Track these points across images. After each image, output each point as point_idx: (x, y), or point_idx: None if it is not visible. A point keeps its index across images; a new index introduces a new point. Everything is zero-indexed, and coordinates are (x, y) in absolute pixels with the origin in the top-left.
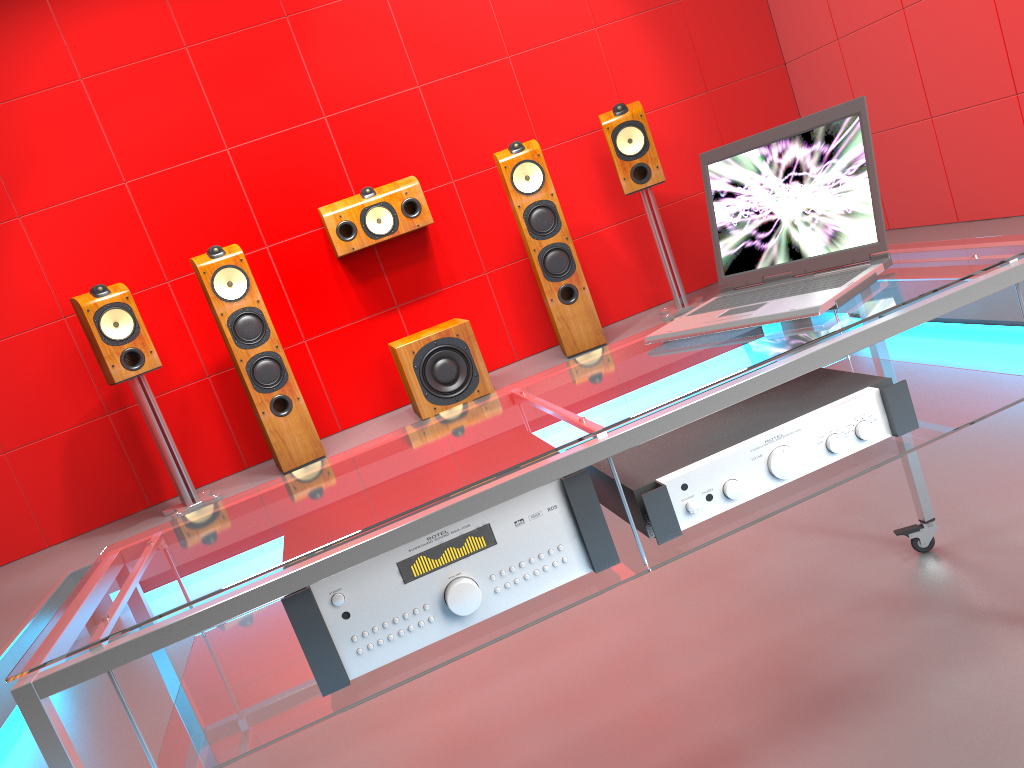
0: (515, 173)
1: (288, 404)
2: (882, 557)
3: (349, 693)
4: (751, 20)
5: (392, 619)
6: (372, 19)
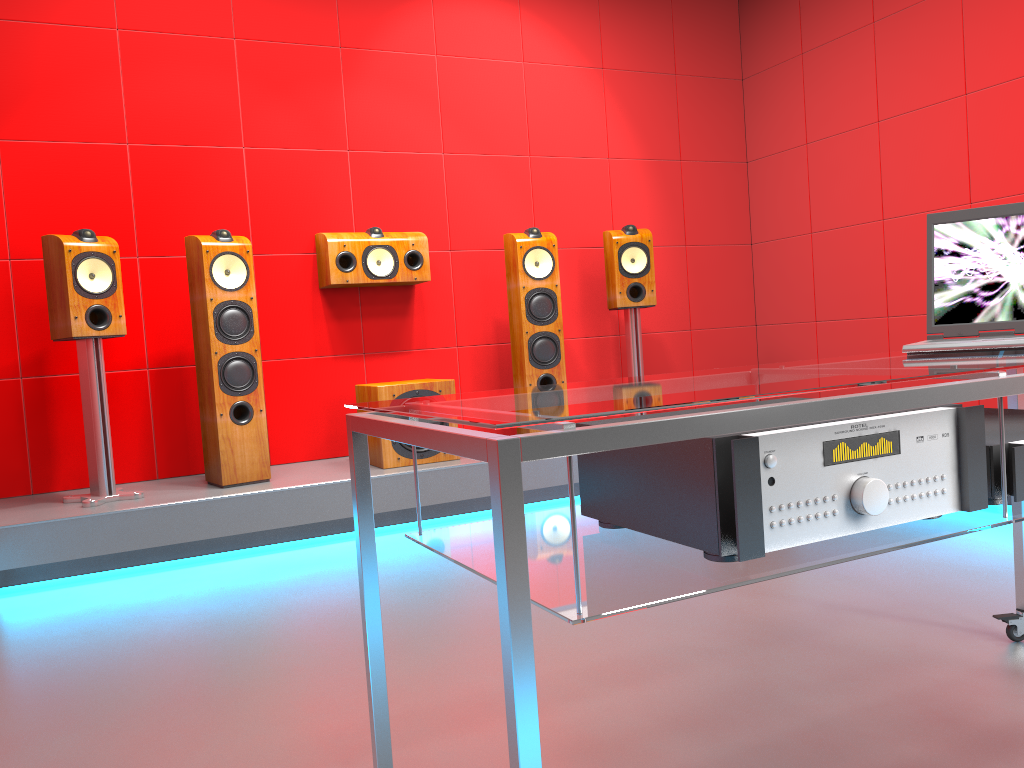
0: (528, 255)
1: (249, 414)
2: (974, 641)
3: (753, 568)
4: (733, 198)
5: (805, 500)
6: (418, 79)
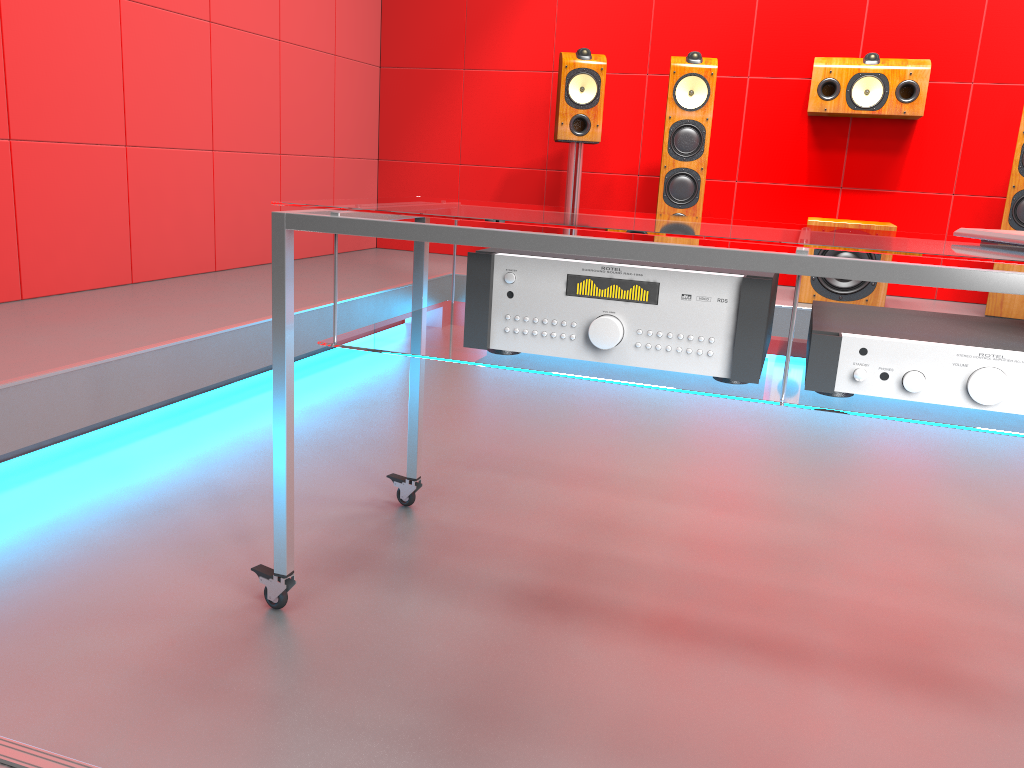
0: None
1: None
2: None
3: (484, 358)
4: None
5: (542, 319)
6: None
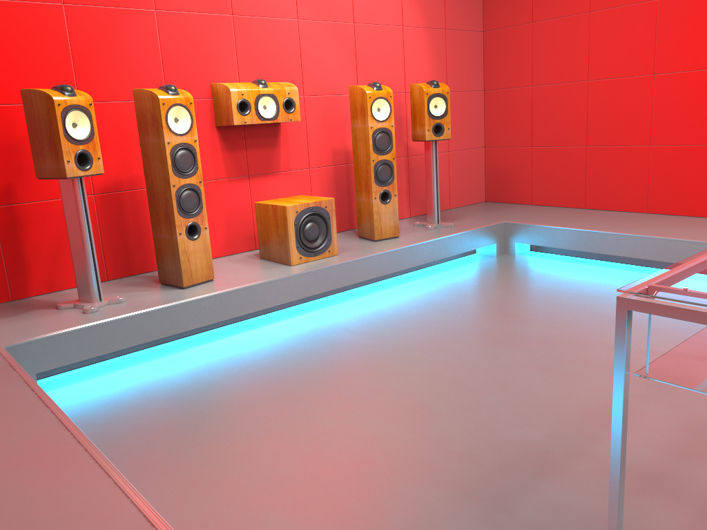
0: (374, 104)
1: (197, 231)
2: None
3: None
4: (474, 57)
5: None
6: None
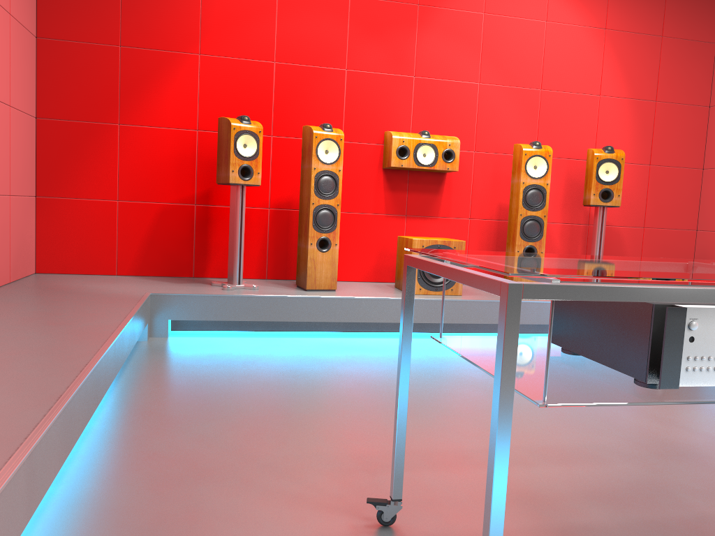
0: (530, 161)
1: (328, 245)
2: None
3: (668, 395)
4: (693, 133)
5: (714, 356)
6: (469, 30)
